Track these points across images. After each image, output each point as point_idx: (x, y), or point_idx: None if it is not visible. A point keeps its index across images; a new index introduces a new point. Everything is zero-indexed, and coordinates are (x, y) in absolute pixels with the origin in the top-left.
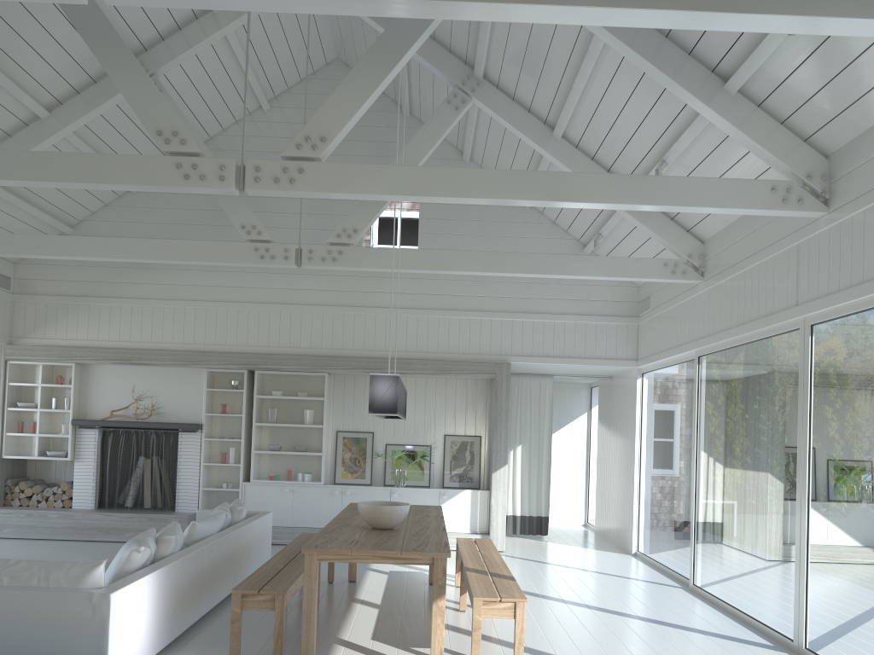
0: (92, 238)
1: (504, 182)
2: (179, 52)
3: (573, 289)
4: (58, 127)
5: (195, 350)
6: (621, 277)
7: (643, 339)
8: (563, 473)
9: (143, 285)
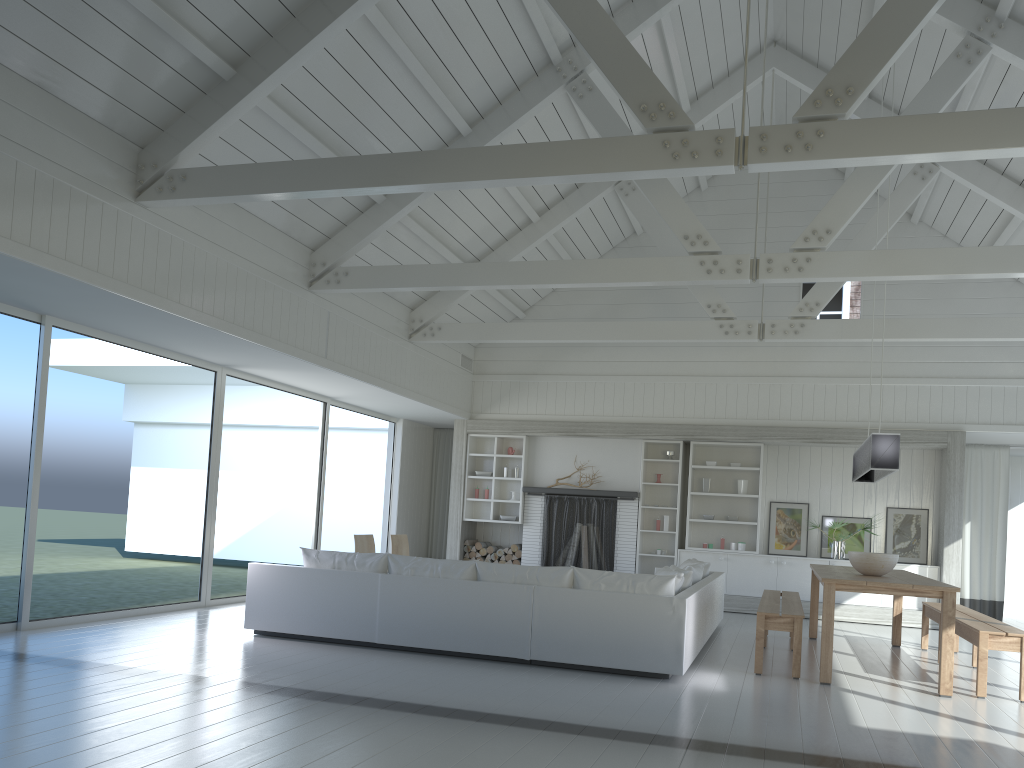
0: (574, 323)
1: (1004, 257)
2: None
3: None
4: (546, 229)
5: (634, 423)
6: None
7: None
8: (1015, 558)
9: (586, 362)
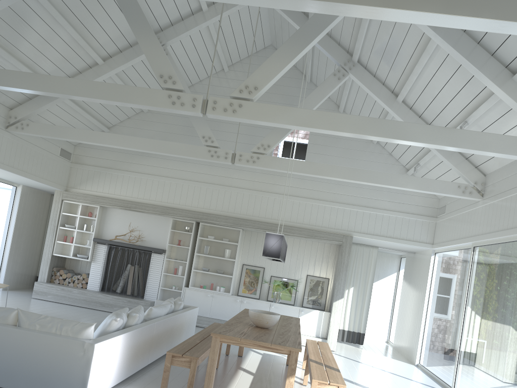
0: (117, 135)
1: (363, 124)
2: (180, 33)
3: (397, 196)
4: (107, 70)
5: (167, 206)
6: (429, 191)
7: (438, 232)
8: (377, 308)
9: (143, 165)
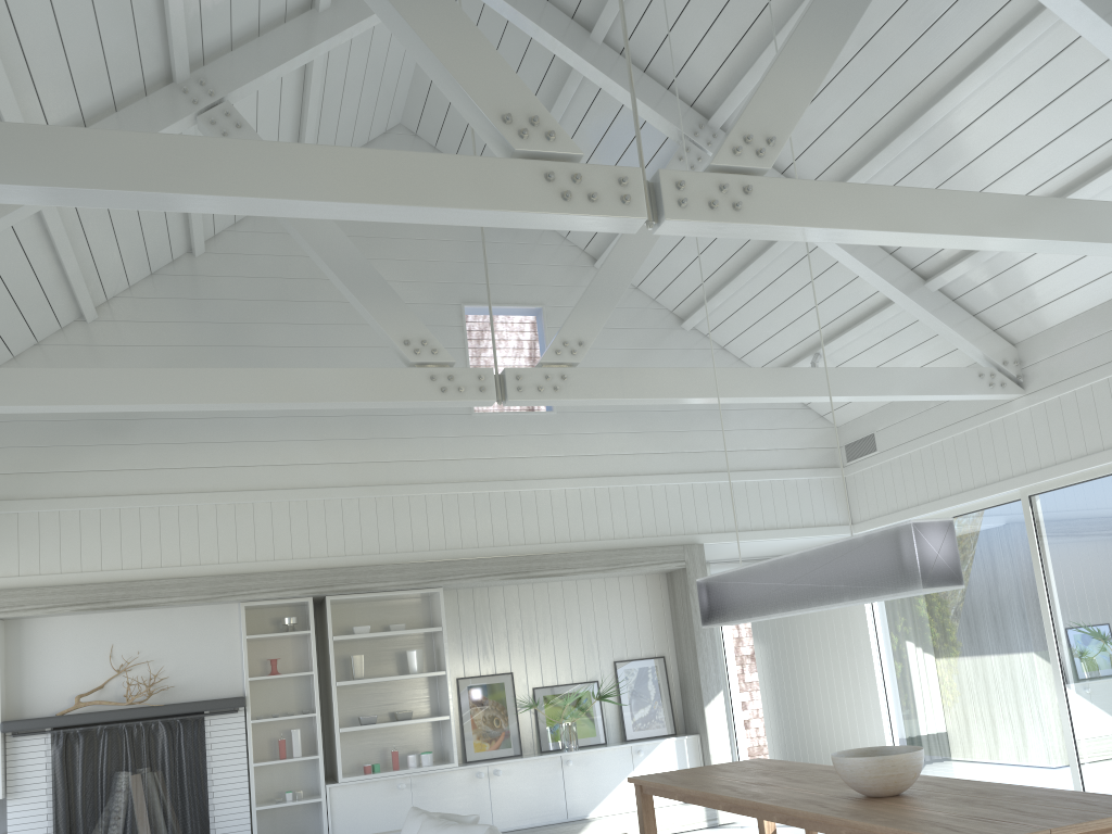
0: (139, 370)
1: (1023, 213)
2: (266, 67)
3: (761, 436)
4: None
5: (224, 574)
6: (935, 395)
7: (866, 494)
8: None
9: (119, 472)
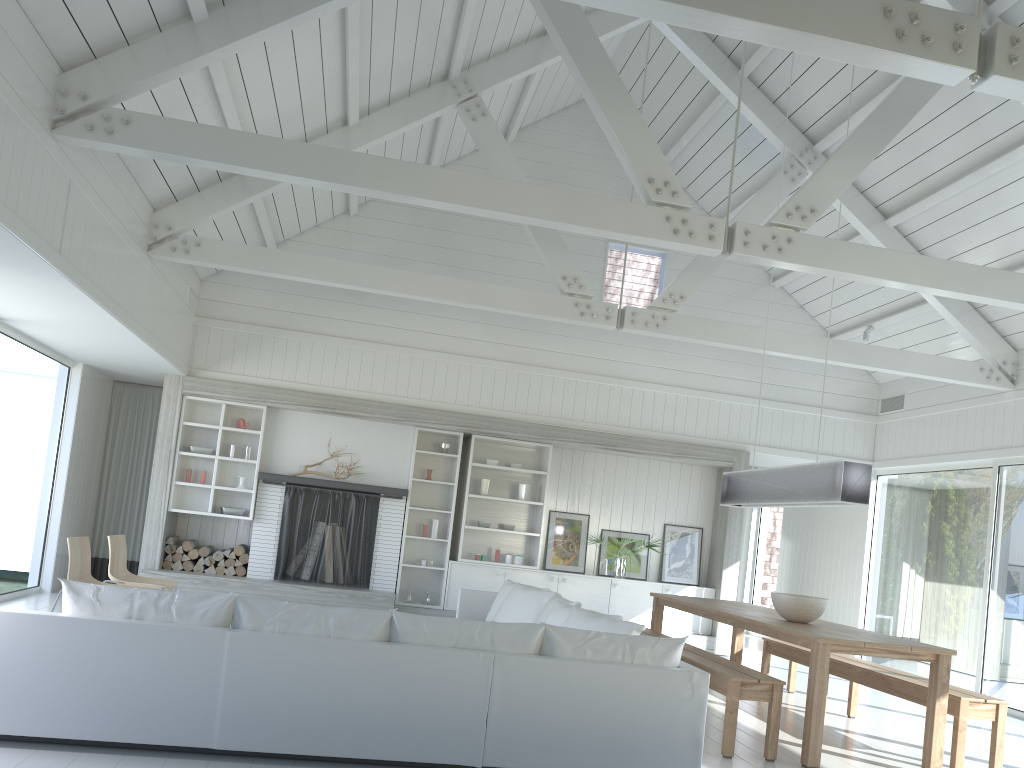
0: (396, 270)
1: (979, 278)
2: (508, 75)
3: (816, 379)
4: (366, 138)
5: (409, 405)
6: (939, 377)
7: (887, 440)
8: None
9: (354, 323)
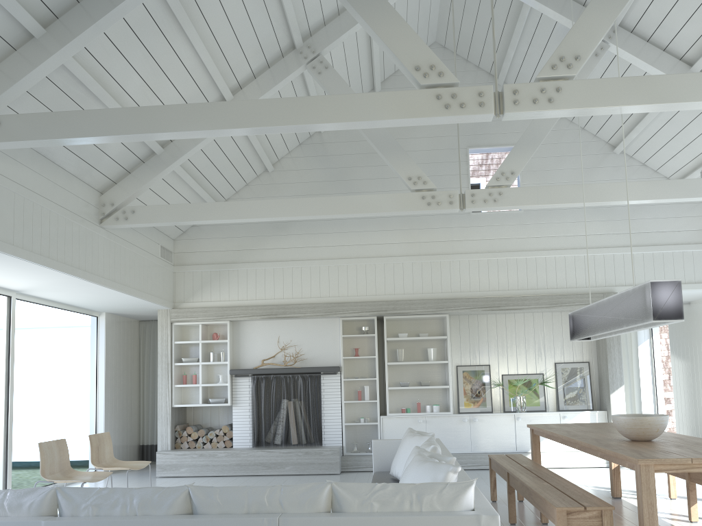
0: (276, 200)
1: None
2: (341, 33)
3: (668, 222)
4: None
5: (331, 302)
6: None
7: None
8: None
9: (282, 249)
